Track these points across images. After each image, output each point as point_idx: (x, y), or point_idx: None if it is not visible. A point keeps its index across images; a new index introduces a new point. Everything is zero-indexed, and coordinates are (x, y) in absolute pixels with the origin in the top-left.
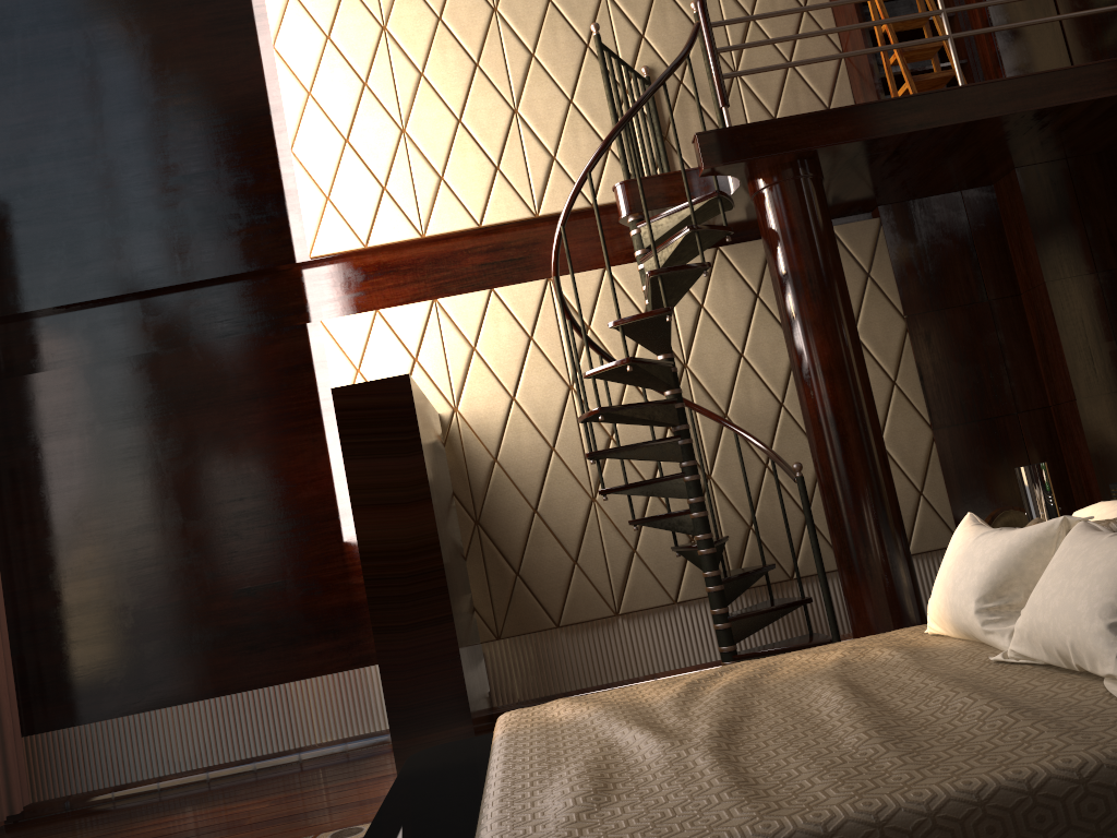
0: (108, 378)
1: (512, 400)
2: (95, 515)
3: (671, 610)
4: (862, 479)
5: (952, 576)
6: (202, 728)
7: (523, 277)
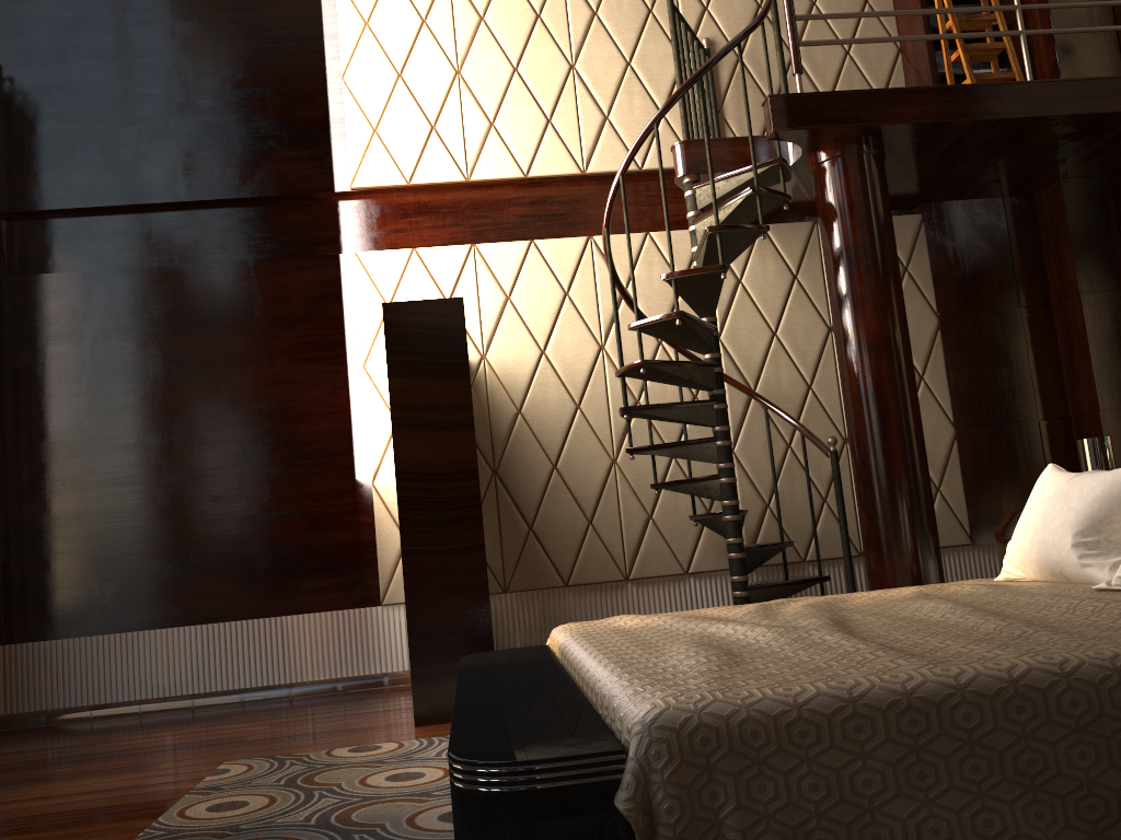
0: (129, 286)
1: (541, 354)
2: (101, 425)
3: (681, 580)
4: (899, 456)
5: (1042, 515)
6: (191, 654)
7: (563, 233)
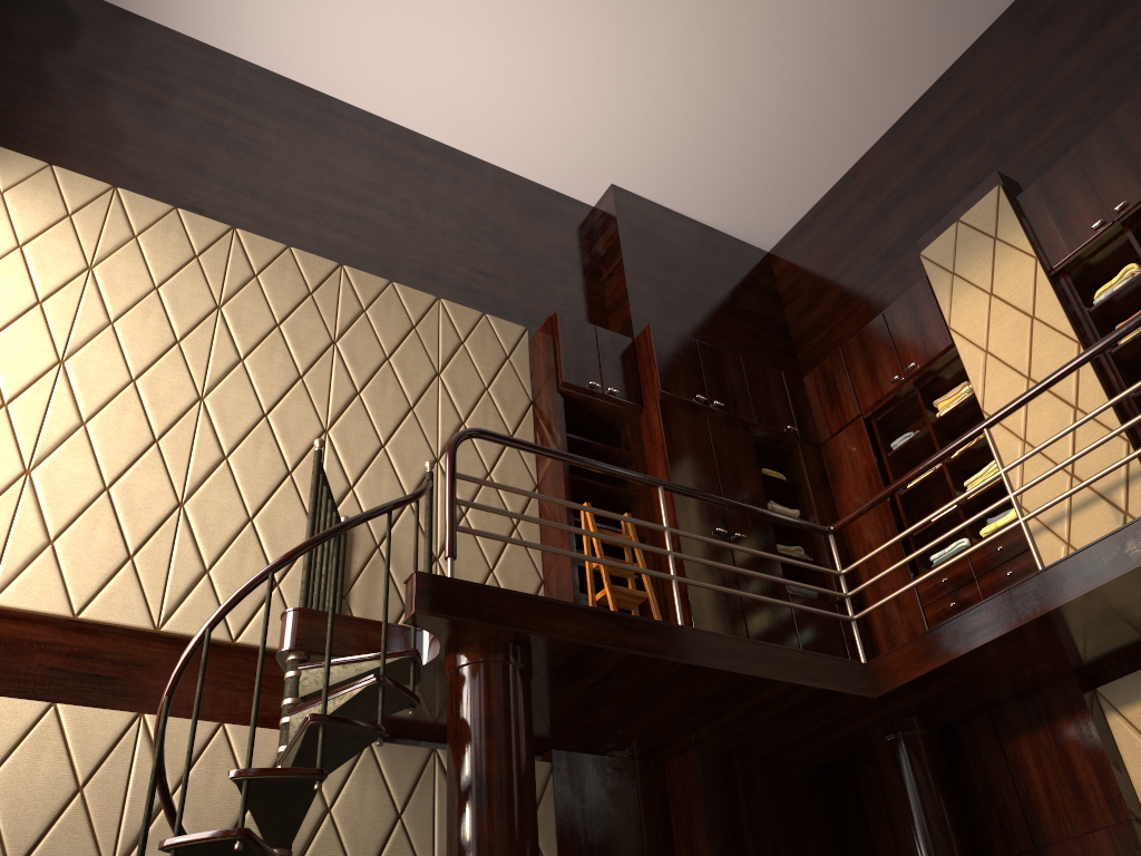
0: None
1: None
2: None
3: None
4: None
5: None
6: None
7: (103, 703)
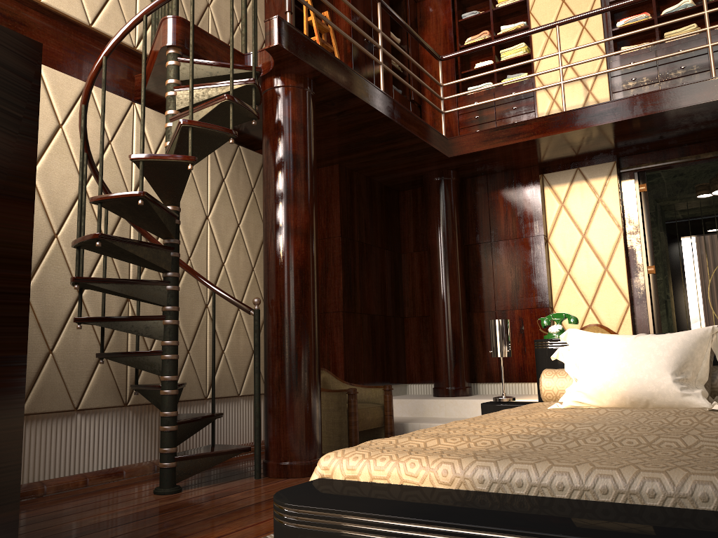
0: None
1: None
2: None
3: (70, 417)
4: (312, 320)
5: (627, 361)
6: None
7: None
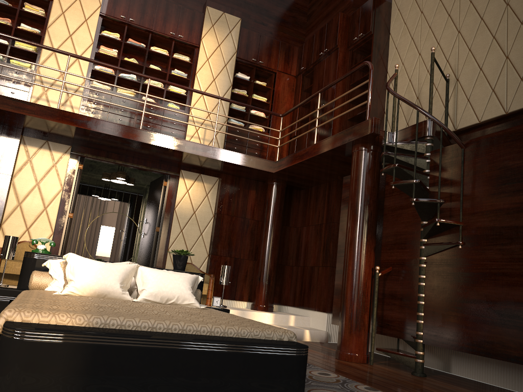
0: None
1: None
2: None
3: None
4: None
5: (101, 274)
6: None
7: None
